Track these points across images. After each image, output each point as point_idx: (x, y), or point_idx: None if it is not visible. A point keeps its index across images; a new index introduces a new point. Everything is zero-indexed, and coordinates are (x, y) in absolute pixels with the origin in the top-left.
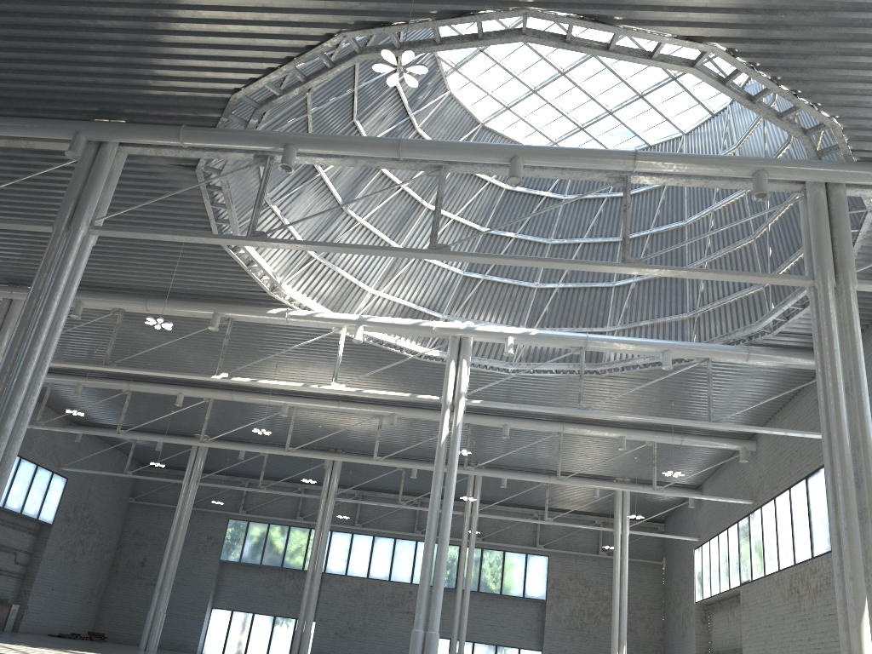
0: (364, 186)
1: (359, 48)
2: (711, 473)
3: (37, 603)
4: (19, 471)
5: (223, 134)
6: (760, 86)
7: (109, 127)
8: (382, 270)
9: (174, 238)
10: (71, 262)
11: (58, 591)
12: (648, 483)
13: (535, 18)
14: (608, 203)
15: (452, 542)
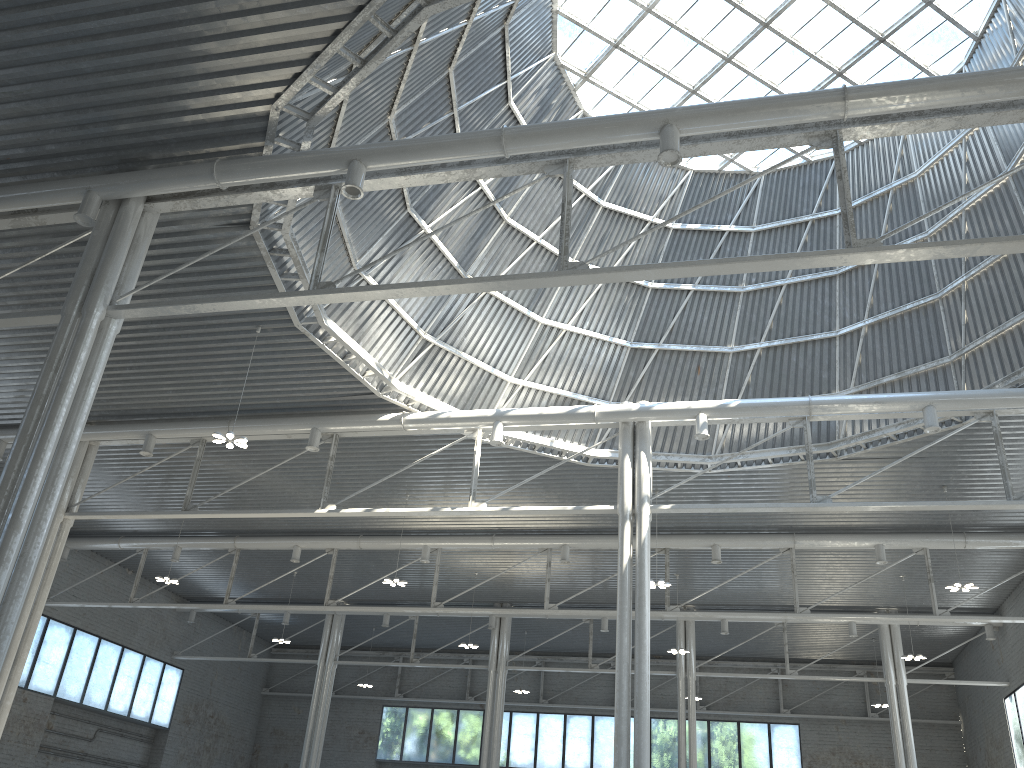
0: (485, 243)
1: None
2: (1012, 589)
3: None
4: (122, 664)
5: (268, 161)
6: (1008, 25)
7: (126, 177)
8: (523, 351)
9: (216, 306)
10: (83, 354)
11: None
12: (923, 611)
13: None
14: (814, 228)
15: (667, 714)
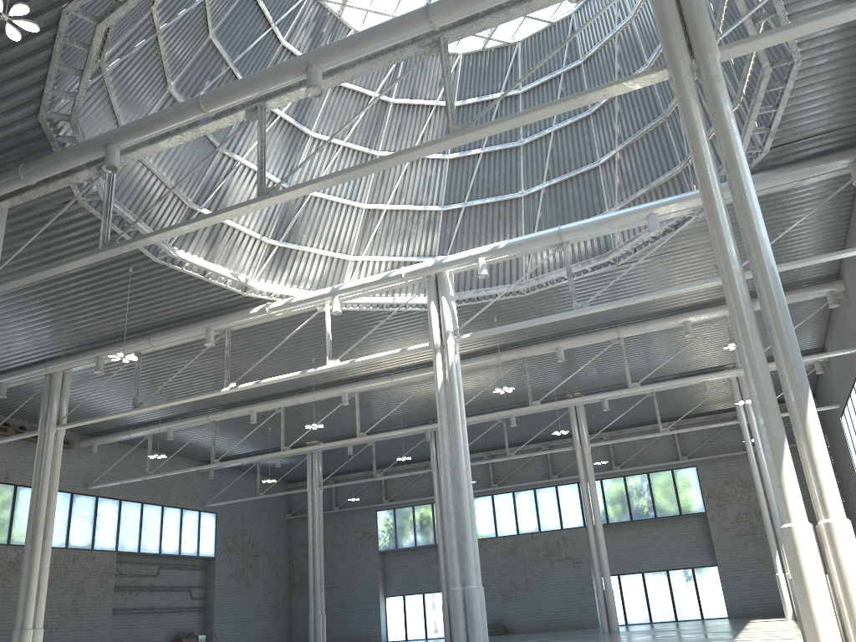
0: (299, 157)
1: (96, 19)
2: (826, 330)
3: (223, 629)
4: (165, 518)
5: (52, 158)
6: None
7: None
8: (356, 234)
9: (44, 274)
10: None
11: (241, 614)
12: None
13: None
14: (566, 79)
15: None
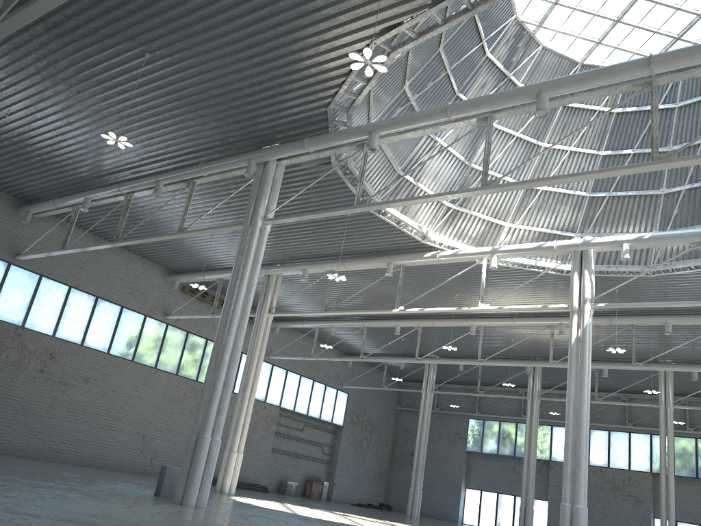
0: (481, 142)
1: (391, 48)
2: None
3: (340, 481)
4: (313, 390)
5: (330, 136)
6: None
7: (265, 151)
8: (514, 206)
9: (311, 216)
10: (253, 246)
11: (354, 473)
12: None
13: None
14: None
15: None
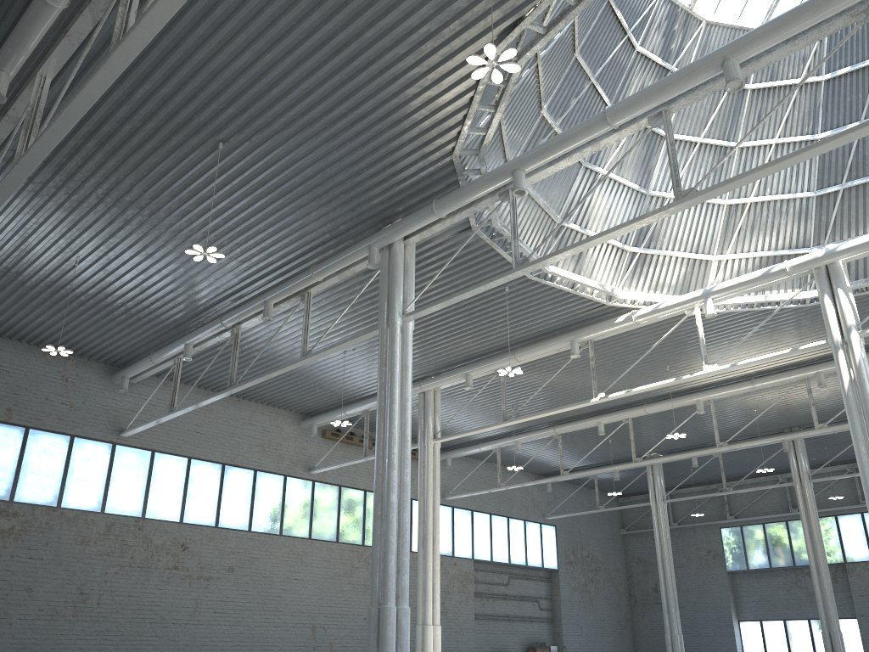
0: (655, 161)
1: (516, 55)
2: None
3: (571, 642)
4: (510, 529)
5: (463, 191)
6: None
7: (387, 230)
8: (718, 232)
9: (461, 297)
10: (397, 351)
11: (587, 628)
12: None
13: None
14: None
15: None
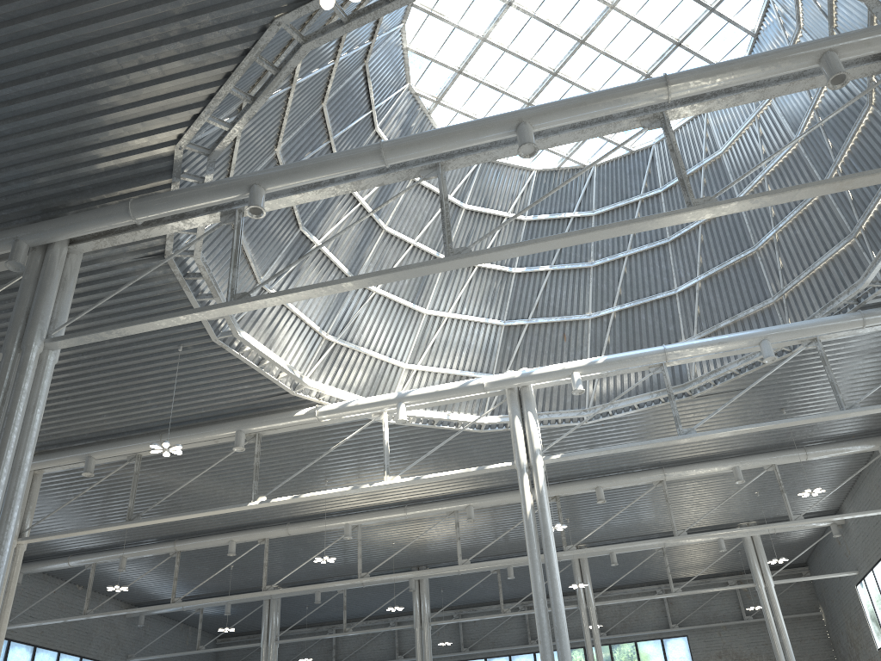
0: (369, 250)
1: (302, 38)
2: (848, 490)
3: None
4: None
5: (177, 194)
6: (778, 21)
7: (50, 224)
8: (413, 340)
9: (144, 327)
10: (27, 385)
11: None
12: (777, 520)
13: (507, 18)
14: (644, 206)
15: (574, 644)
